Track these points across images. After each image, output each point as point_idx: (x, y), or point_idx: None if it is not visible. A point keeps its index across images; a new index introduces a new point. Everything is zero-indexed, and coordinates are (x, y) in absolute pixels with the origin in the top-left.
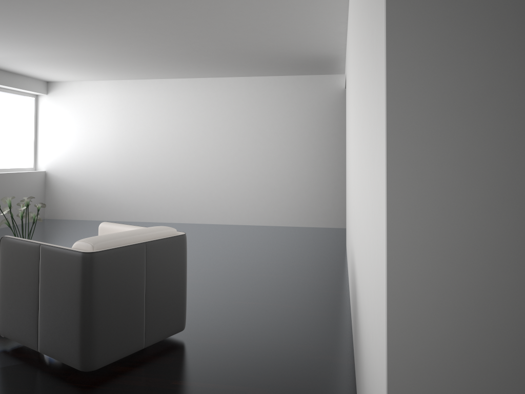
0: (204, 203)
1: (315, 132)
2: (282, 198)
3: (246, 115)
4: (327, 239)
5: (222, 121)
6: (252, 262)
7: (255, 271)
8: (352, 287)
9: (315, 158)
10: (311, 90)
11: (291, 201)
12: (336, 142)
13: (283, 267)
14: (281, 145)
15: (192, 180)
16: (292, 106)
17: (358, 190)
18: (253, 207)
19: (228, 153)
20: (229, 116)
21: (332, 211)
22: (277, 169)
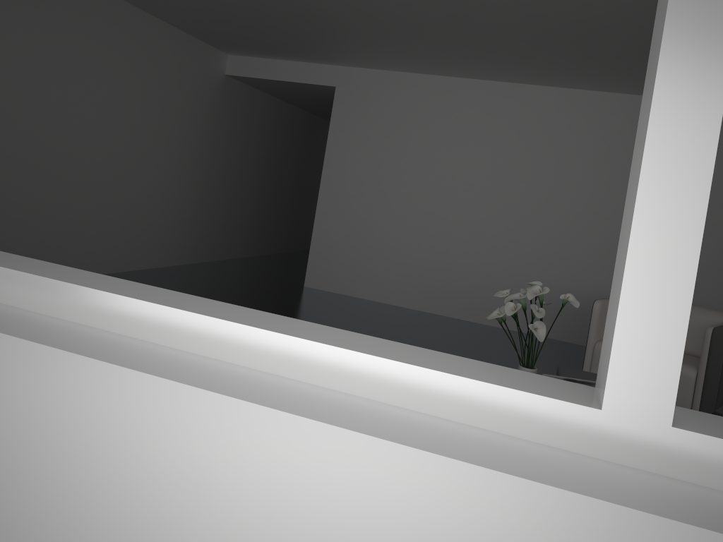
0: (45, 240)
1: (194, 128)
2: (148, 225)
3: (131, 79)
4: (268, 282)
5: (97, 80)
6: (380, 322)
7: (424, 330)
8: (588, 315)
9: (188, 166)
10: (200, 64)
11: (156, 229)
12: (207, 146)
13: (404, 320)
14: (161, 141)
15: (32, 193)
16: (180, 83)
17: (716, 263)
18: (113, 242)
19: (97, 144)
20: (109, 74)
21: (190, 242)
22: (150, 179)
